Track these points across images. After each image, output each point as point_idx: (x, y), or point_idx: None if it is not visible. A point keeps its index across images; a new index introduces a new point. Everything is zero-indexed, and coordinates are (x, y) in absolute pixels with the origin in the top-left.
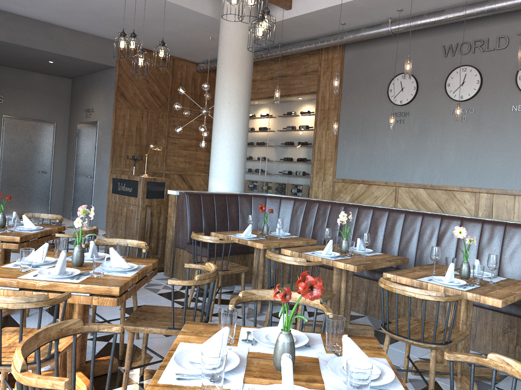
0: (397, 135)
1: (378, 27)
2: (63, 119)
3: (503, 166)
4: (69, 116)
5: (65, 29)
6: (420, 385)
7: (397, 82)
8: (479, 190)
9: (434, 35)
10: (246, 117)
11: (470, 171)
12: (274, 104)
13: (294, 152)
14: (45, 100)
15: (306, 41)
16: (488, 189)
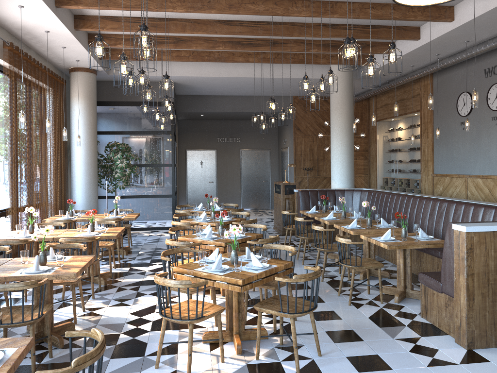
0: (464, 139)
1: (433, 65)
2: (274, 146)
3: None
4: (278, 143)
5: (260, 97)
6: (345, 275)
7: (461, 99)
8: None
9: (479, 62)
10: (349, 140)
11: None
12: (399, 120)
13: (412, 155)
14: (263, 136)
15: (400, 77)
16: None
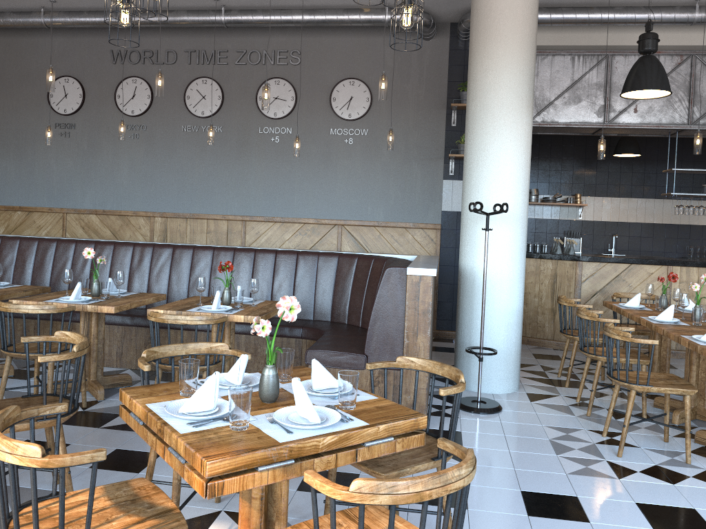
0: (62, 151)
1: (28, 15)
2: None
3: (176, 188)
4: None
5: None
6: None
7: (59, 86)
8: (153, 214)
9: (101, 36)
10: None
11: (145, 194)
12: None
13: None
14: None
15: None
16: (162, 213)
